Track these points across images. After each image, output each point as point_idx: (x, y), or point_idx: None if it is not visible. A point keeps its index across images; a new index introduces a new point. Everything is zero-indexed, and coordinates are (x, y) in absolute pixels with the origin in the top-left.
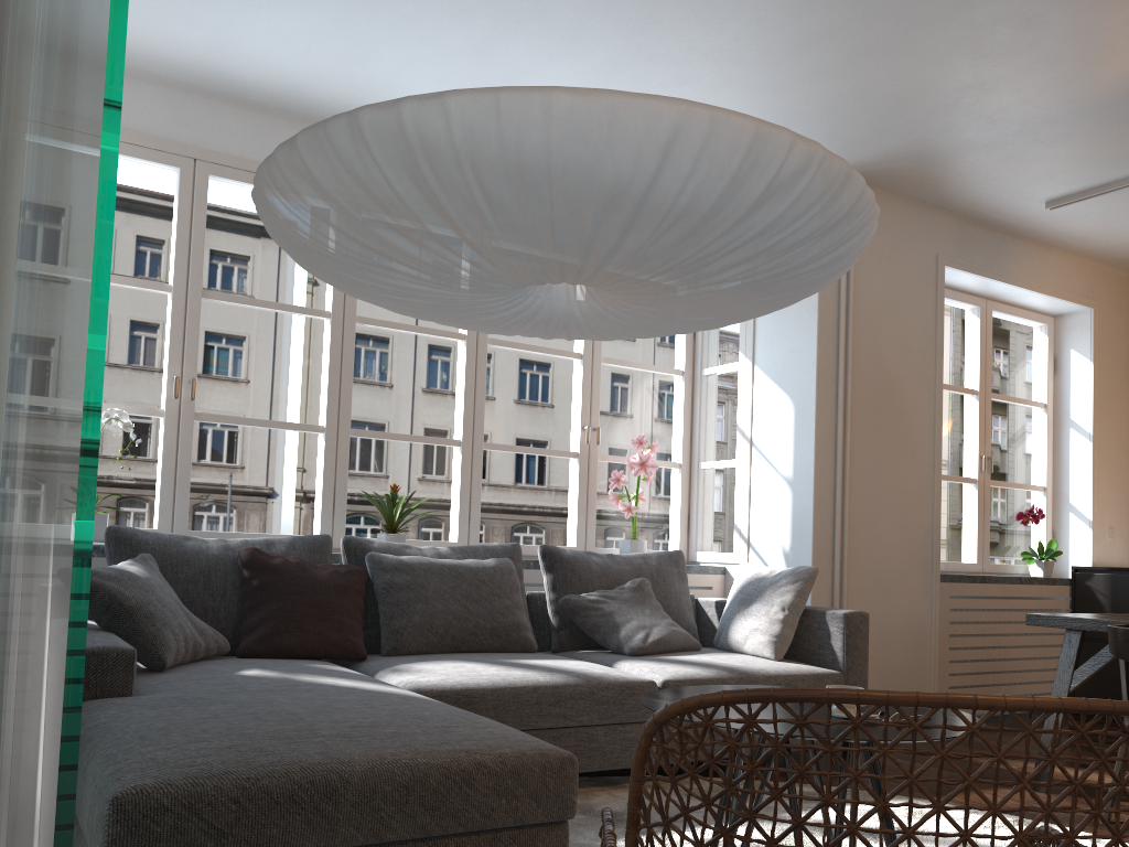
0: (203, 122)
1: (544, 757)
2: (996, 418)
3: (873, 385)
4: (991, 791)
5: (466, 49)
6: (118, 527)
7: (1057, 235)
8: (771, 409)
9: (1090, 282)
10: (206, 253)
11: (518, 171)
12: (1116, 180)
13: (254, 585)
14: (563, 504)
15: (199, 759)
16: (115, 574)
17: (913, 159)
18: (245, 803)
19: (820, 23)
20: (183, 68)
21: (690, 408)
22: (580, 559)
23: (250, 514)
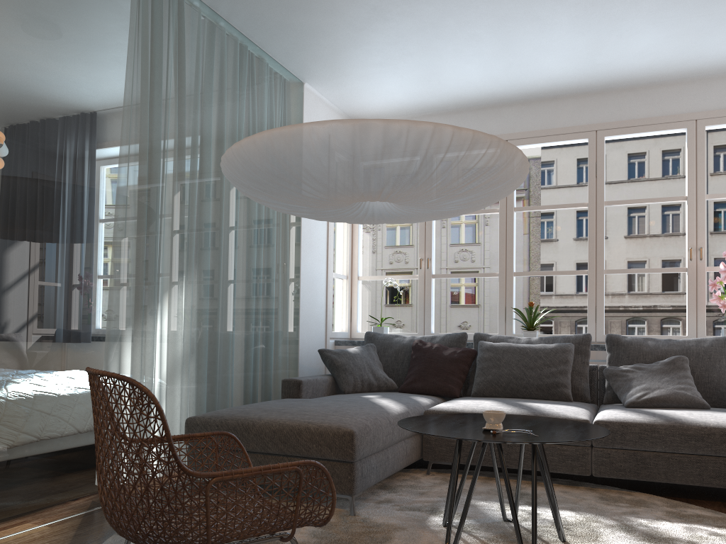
0: None
1: (337, 429)
2: None
3: None
4: None
5: (498, 49)
6: (368, 332)
7: None
8: None
9: None
10: None
11: (247, 176)
12: None
13: (412, 358)
14: None
15: (225, 412)
16: (338, 351)
17: None
18: (220, 427)
19: None
20: (411, 109)
21: None
22: (633, 343)
23: None
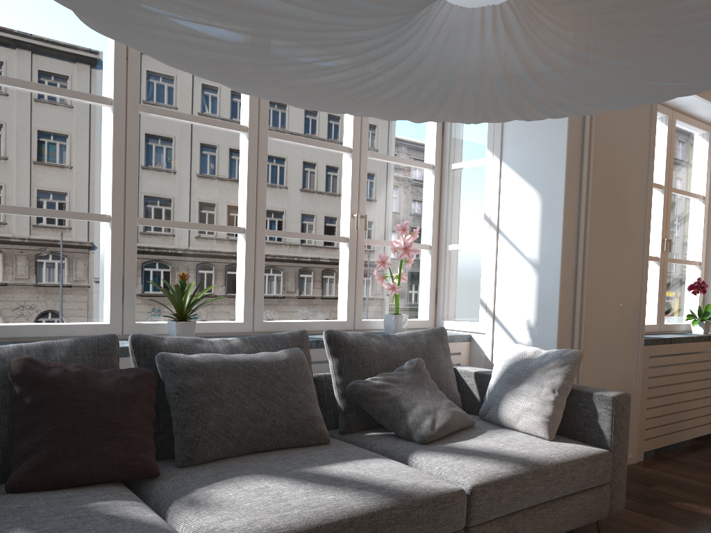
0: None
1: None
2: None
3: (606, 181)
4: None
5: None
6: None
7: None
8: (518, 201)
9: None
10: (39, 75)
11: None
12: None
13: (26, 403)
14: (292, 252)
15: None
16: None
17: None
18: None
19: None
20: None
21: (439, 198)
22: (362, 343)
23: (79, 259)
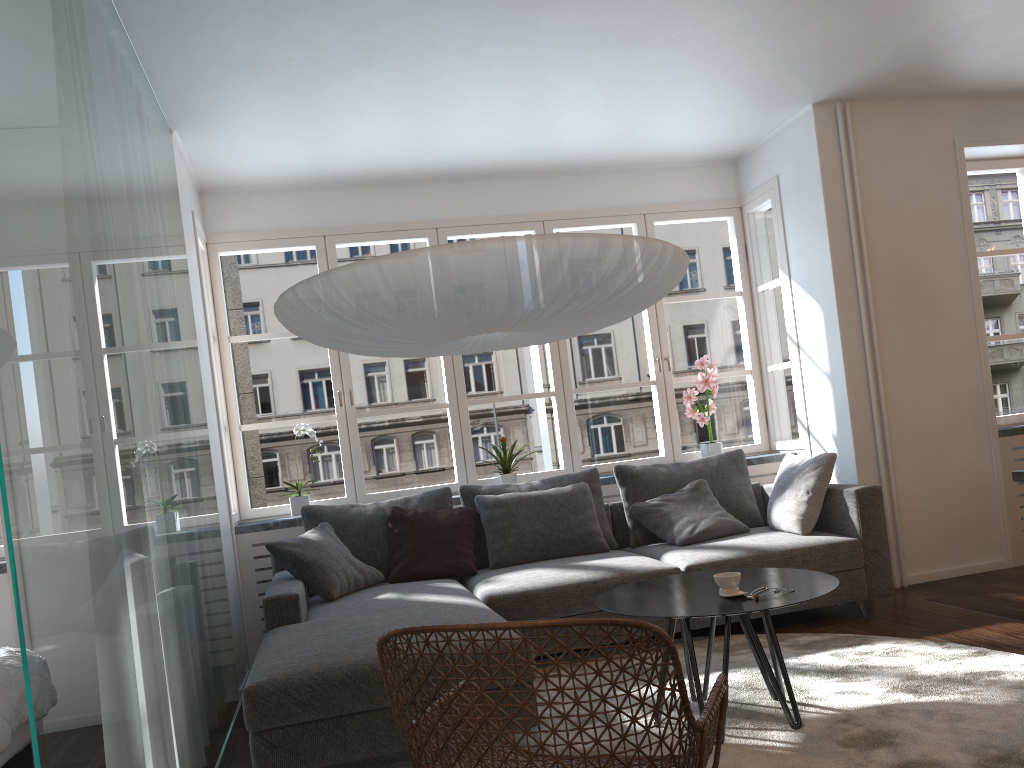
0: (325, 208)
1: (506, 643)
2: None
3: (897, 277)
4: (991, 626)
5: (473, 116)
6: (308, 506)
7: None
8: (807, 316)
9: None
10: None
11: (383, 303)
12: None
13: (395, 532)
14: None
15: (296, 663)
16: (298, 542)
17: (888, 74)
18: (315, 687)
19: (723, 25)
20: (302, 178)
21: (753, 321)
22: (647, 472)
23: (524, 425)
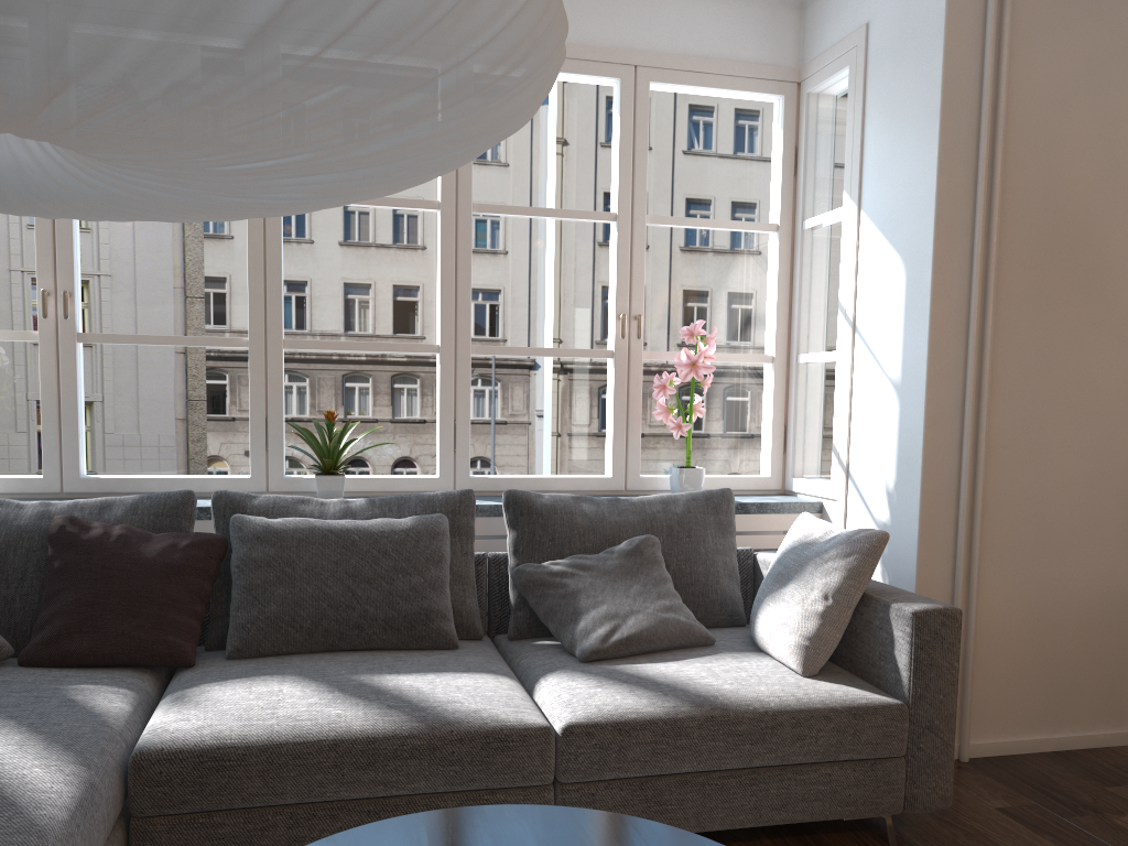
0: None
1: None
2: None
3: (1045, 228)
4: None
5: None
6: None
7: None
8: (878, 277)
9: None
10: None
11: None
12: None
13: (54, 567)
14: None
15: None
16: None
17: None
18: None
19: None
20: None
21: (789, 278)
22: (559, 510)
23: (536, 383)
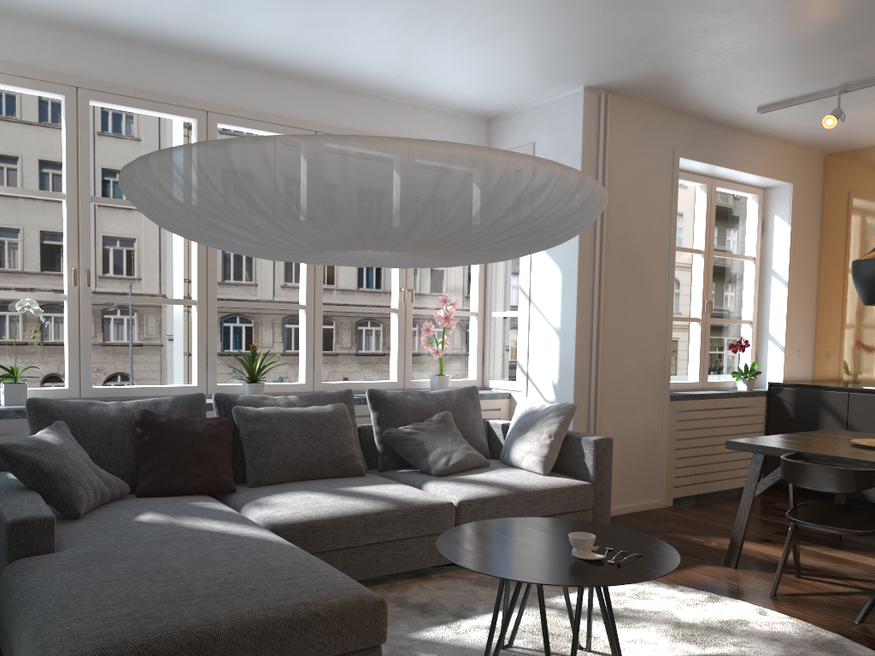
0: (81, 56)
1: (362, 603)
2: (729, 229)
3: (622, 255)
4: (696, 568)
5: (295, 1)
6: (36, 399)
7: (767, 129)
8: (544, 274)
9: (791, 163)
10: None
11: (324, 196)
12: (810, 93)
13: (146, 439)
14: None
15: (104, 629)
16: (35, 445)
17: (655, 79)
18: None
19: None
20: (61, 12)
21: (484, 269)
22: (398, 399)
23: (149, 312)
